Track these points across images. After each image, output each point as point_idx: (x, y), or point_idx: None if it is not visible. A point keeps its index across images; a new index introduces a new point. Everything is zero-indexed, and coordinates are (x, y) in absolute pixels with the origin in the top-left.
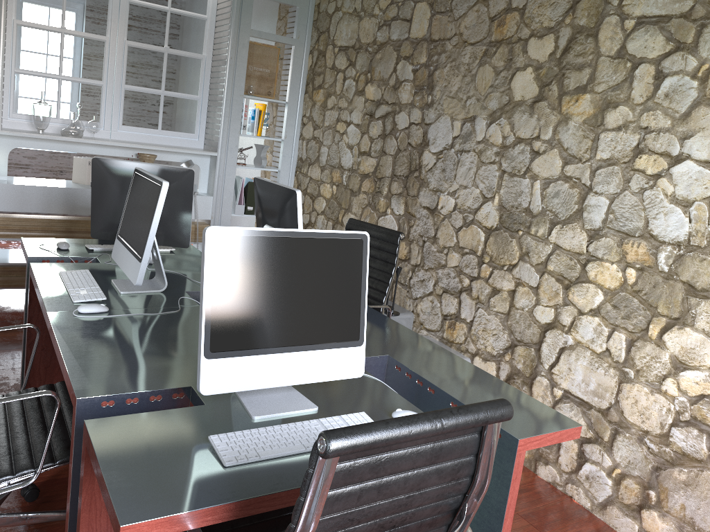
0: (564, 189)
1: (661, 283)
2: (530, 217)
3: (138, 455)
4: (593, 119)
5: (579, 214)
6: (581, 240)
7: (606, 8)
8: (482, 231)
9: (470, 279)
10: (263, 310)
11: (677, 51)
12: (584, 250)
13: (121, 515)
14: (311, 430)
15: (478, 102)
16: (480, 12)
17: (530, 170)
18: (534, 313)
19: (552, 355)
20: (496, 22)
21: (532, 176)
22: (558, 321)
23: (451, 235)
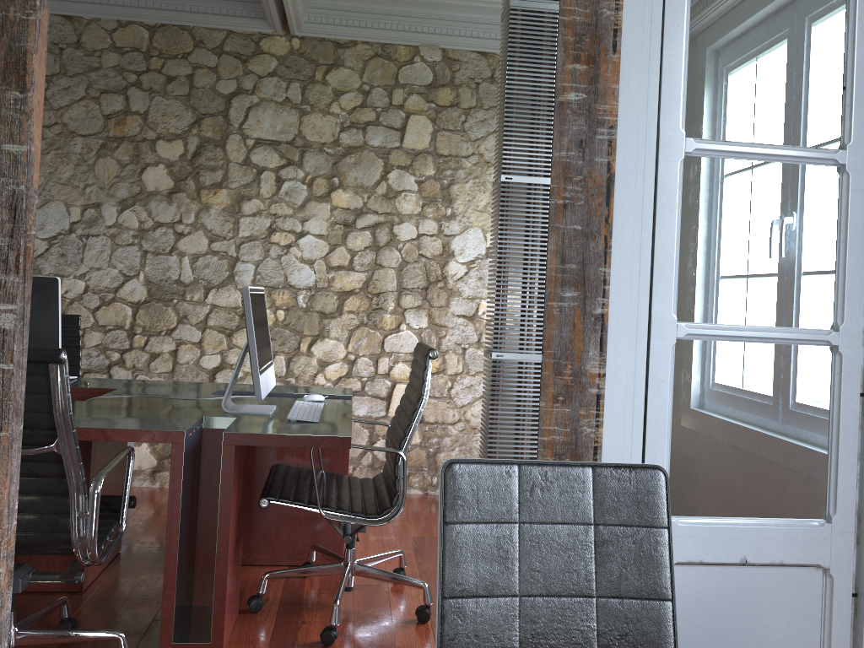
0: (214, 261)
1: (303, 315)
2: (182, 286)
3: (285, 429)
4: (232, 208)
5: (232, 278)
6: (236, 297)
7: (229, 128)
8: (129, 306)
9: (120, 352)
10: (261, 342)
11: (290, 165)
12: (240, 304)
13: (343, 435)
14: (304, 408)
15: (102, 190)
16: (91, 107)
17: (176, 248)
18: (200, 363)
19: None
20: (113, 120)
21: (179, 253)
22: (226, 362)
23: (86, 316)
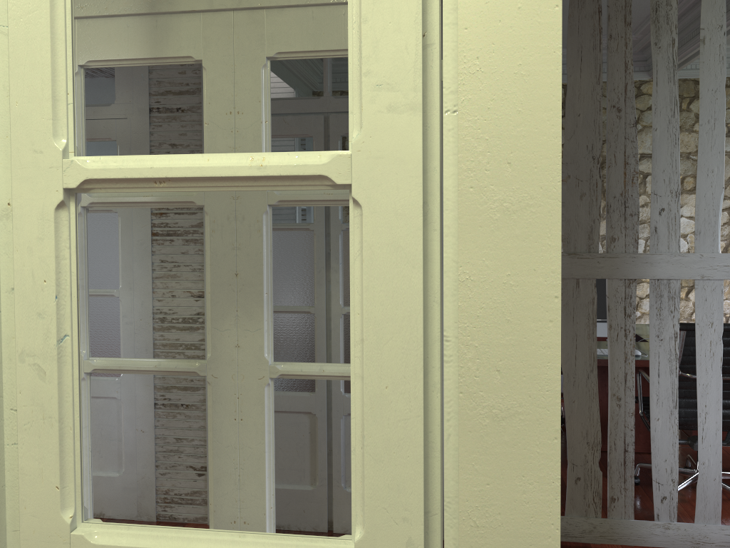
0: None
1: None
2: None
3: None
4: None
5: None
6: None
7: None
8: None
9: None
10: None
11: None
12: None
13: None
14: None
15: None
16: None
17: None
18: None
19: None
20: None
21: None
22: None
23: None
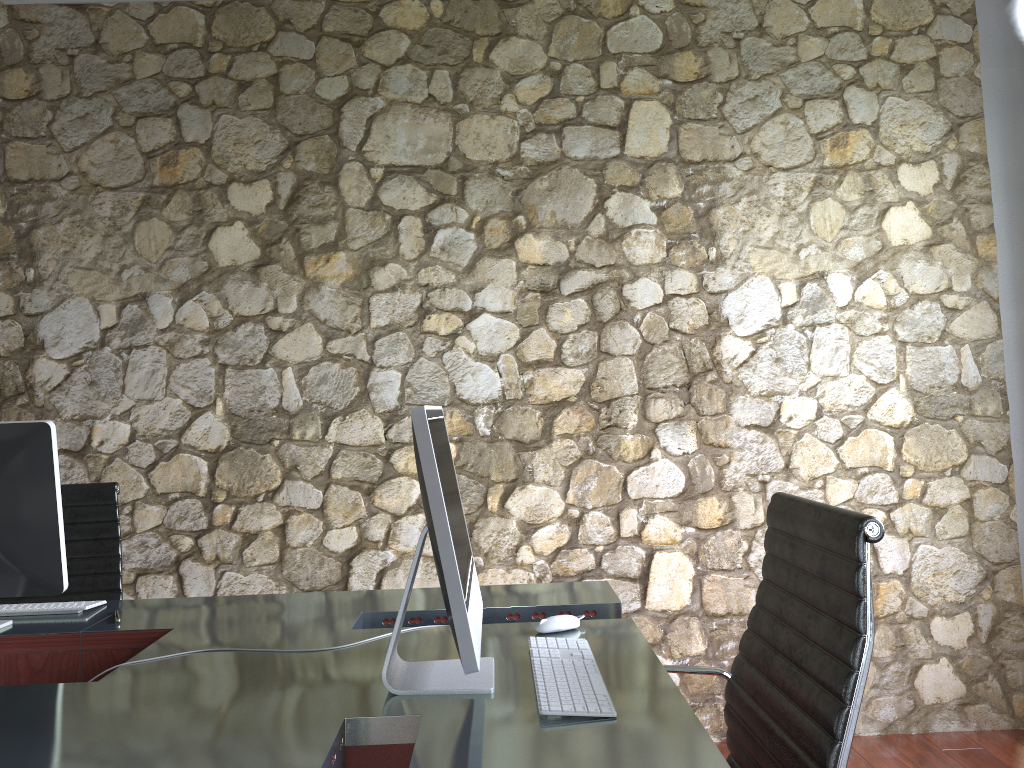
0: (335, 371)
1: (487, 449)
2: (286, 418)
3: (554, 763)
4: (356, 281)
5: (365, 397)
6: (375, 427)
7: (342, 153)
8: (203, 458)
9: (194, 536)
10: (456, 527)
11: (444, 203)
12: (382, 439)
13: None
14: (559, 663)
15: (148, 272)
16: (122, 143)
17: (271, 355)
18: (325, 543)
19: (369, 586)
20: (158, 159)
21: (277, 363)
22: (366, 538)
23: (136, 480)
